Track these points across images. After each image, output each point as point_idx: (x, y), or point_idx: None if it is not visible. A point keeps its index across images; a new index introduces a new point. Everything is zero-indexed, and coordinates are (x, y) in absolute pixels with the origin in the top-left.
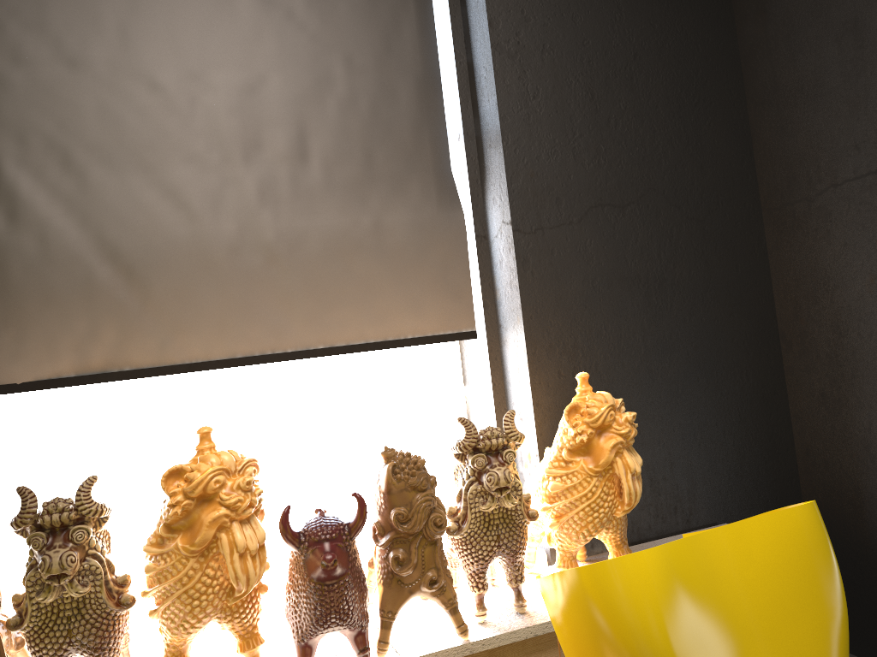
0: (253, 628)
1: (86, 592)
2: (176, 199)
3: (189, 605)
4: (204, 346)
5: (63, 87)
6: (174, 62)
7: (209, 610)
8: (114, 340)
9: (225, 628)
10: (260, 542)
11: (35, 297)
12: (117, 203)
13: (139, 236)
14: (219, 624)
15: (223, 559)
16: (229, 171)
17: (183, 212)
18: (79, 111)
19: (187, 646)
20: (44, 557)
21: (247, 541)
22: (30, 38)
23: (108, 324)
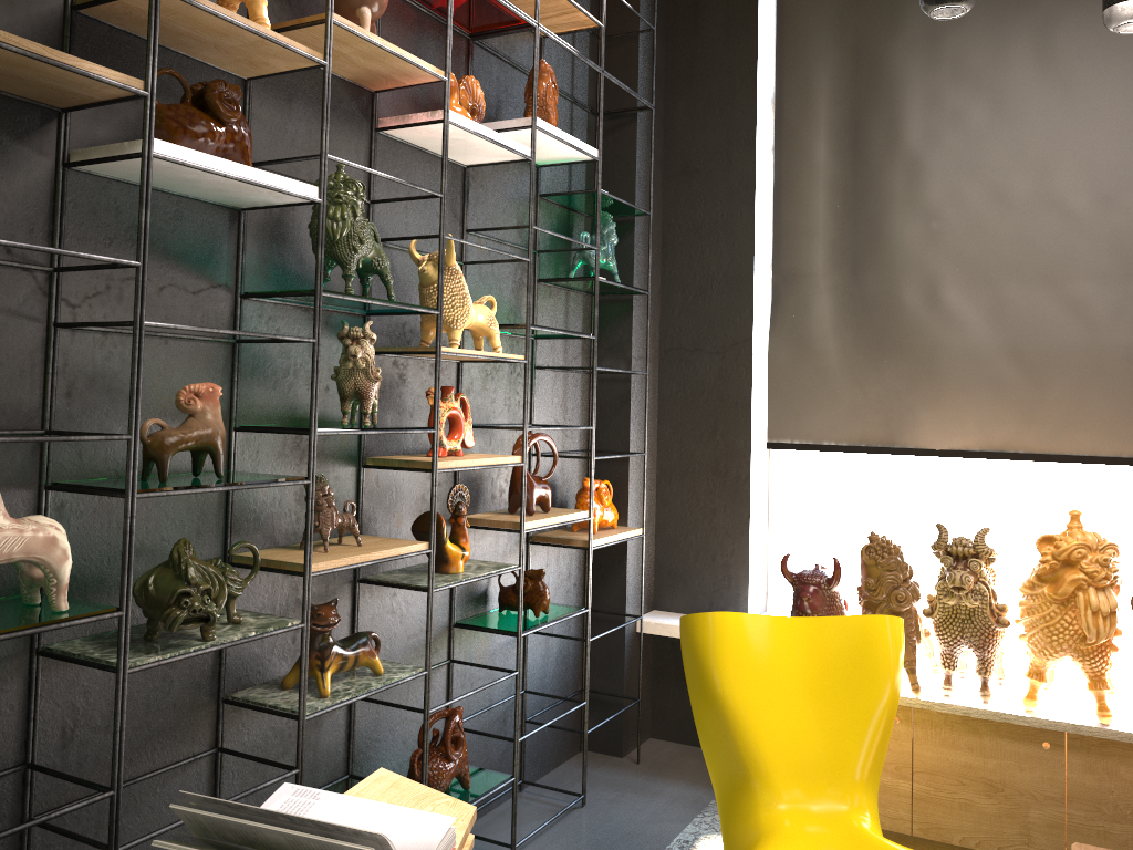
0: (1100, 674)
1: (975, 605)
2: (1077, 311)
3: (1049, 637)
4: (1091, 442)
5: (988, 218)
6: (1086, 188)
7: (1064, 646)
8: (1012, 427)
9: (1077, 666)
10: (1111, 609)
11: (953, 386)
12: (1024, 313)
13: (1040, 342)
14: (1072, 660)
15: (1078, 612)
16: (1131, 286)
17: (1082, 323)
18: (999, 237)
19: (1045, 669)
20: (950, 573)
21: (1100, 603)
22: (965, 180)
23: (1008, 413)
